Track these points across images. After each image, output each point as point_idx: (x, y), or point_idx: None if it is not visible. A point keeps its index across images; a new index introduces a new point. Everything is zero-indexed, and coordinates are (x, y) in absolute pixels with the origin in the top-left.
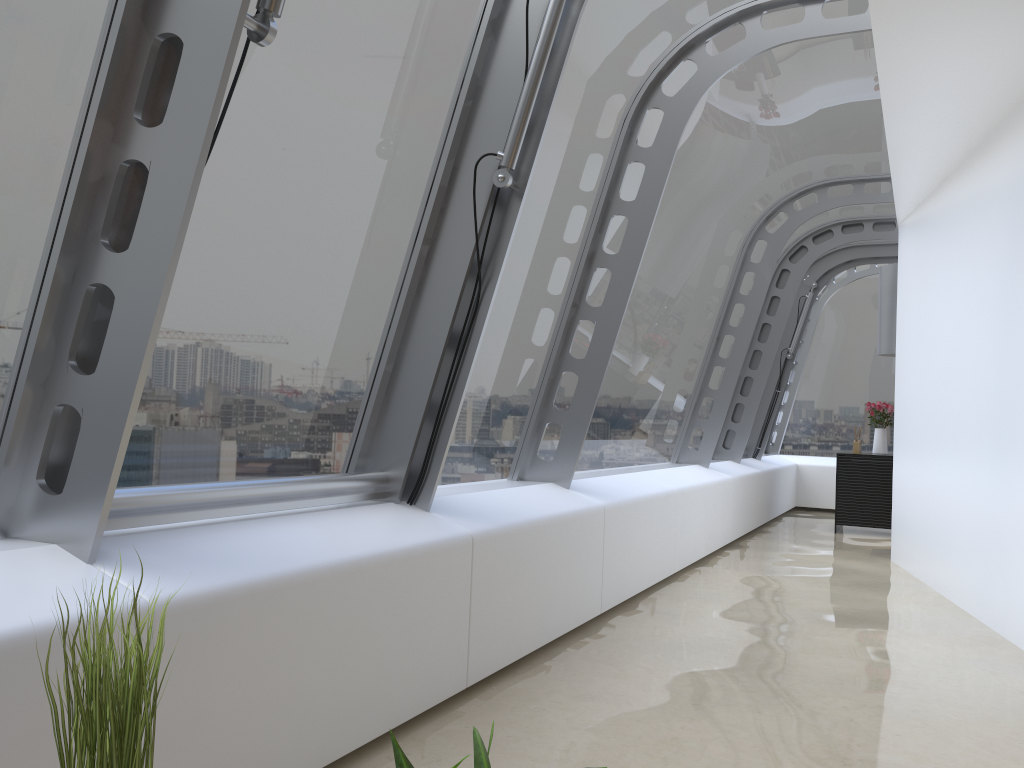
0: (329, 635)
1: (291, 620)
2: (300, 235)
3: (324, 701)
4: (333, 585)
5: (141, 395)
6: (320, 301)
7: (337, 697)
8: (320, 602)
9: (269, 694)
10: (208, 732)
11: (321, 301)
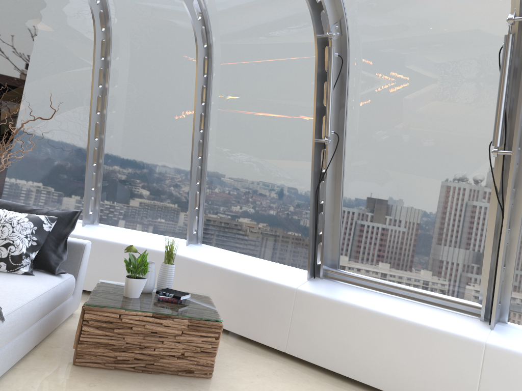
0: (361, 333)
1: (343, 317)
2: (409, 193)
3: (356, 355)
4: (365, 315)
5: (310, 238)
6: (430, 218)
7: (363, 358)
8: (358, 318)
9: (331, 336)
10: (308, 332)
11: (430, 218)
